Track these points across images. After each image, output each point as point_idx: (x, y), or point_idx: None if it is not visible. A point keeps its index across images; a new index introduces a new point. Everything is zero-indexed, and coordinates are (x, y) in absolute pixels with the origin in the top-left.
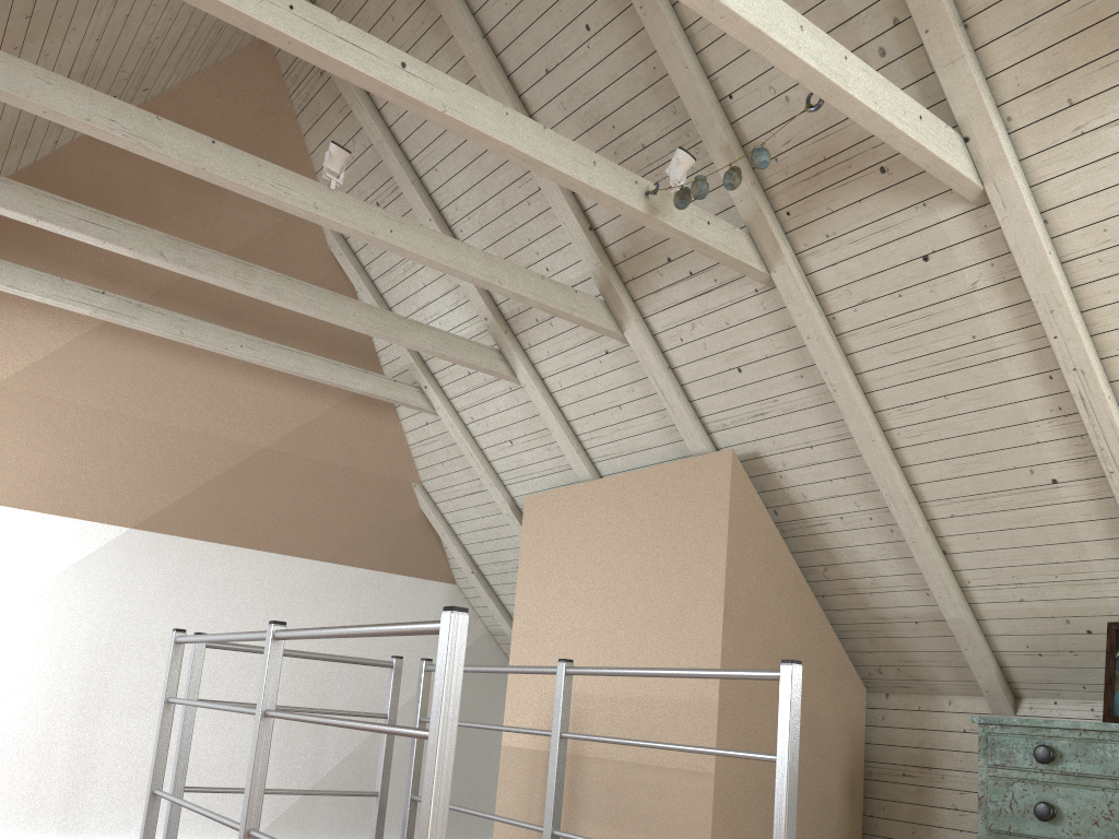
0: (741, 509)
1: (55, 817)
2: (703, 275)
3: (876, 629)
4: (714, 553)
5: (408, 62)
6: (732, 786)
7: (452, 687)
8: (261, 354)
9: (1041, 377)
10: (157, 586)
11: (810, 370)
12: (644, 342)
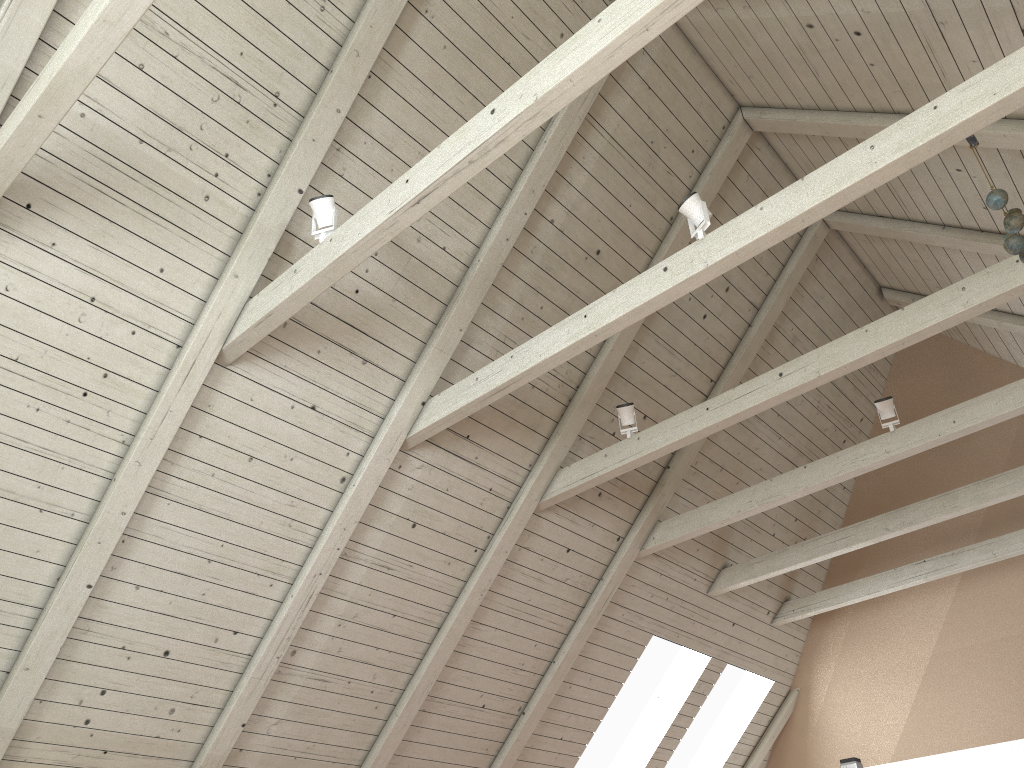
0: None
1: None
2: None
3: None
4: None
5: (782, 370)
6: None
7: None
8: None
9: None
10: None
11: None
12: None
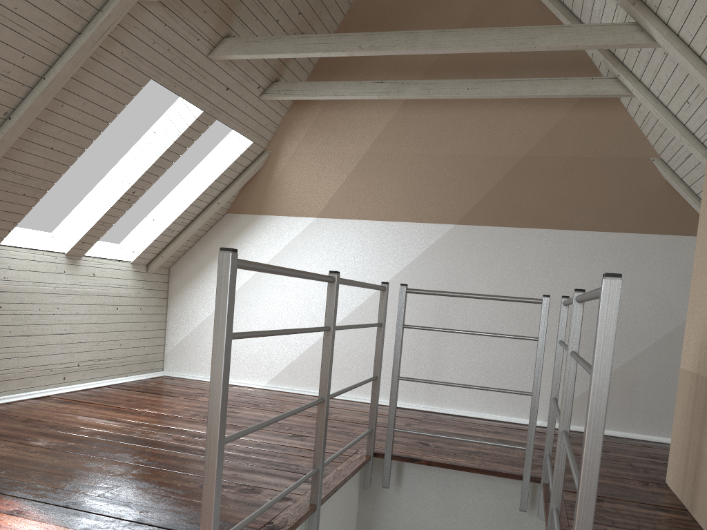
0: None
1: (425, 393)
2: None
3: None
4: None
5: None
6: None
7: (221, 303)
8: (482, 90)
9: None
10: (473, 259)
11: None
12: None
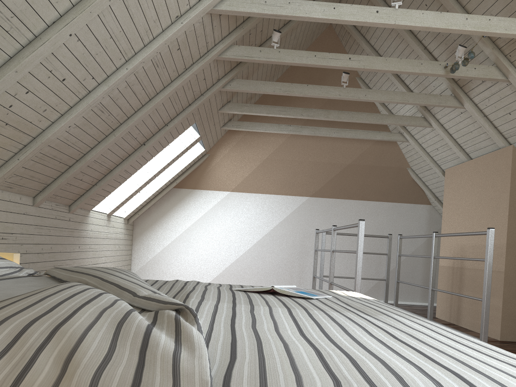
0: None
1: None
2: (487, 81)
3: None
4: (505, 187)
5: (351, 57)
6: (513, 276)
7: (361, 240)
8: (341, 134)
9: None
10: (319, 215)
11: None
12: (471, 108)
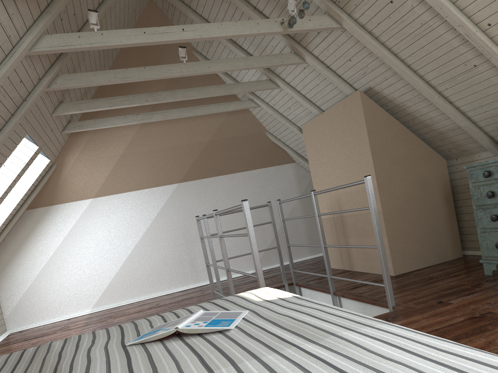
0: (369, 111)
1: (191, 278)
2: (322, 32)
3: (441, 137)
4: (363, 132)
5: (184, 28)
6: (391, 213)
7: (249, 221)
8: (193, 112)
9: (451, 30)
10: (193, 199)
11: (373, 53)
12: (313, 62)
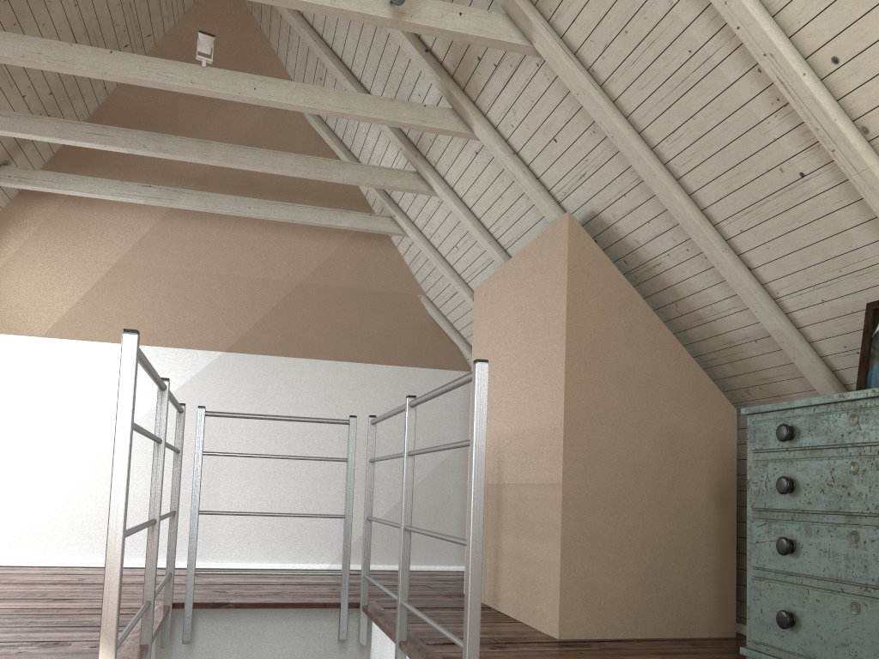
0: (581, 262)
1: None
2: (502, 64)
3: (731, 354)
4: (560, 302)
5: None
6: (582, 493)
7: (126, 386)
8: (264, 211)
9: (753, 73)
10: (246, 390)
11: (597, 125)
12: (487, 136)
